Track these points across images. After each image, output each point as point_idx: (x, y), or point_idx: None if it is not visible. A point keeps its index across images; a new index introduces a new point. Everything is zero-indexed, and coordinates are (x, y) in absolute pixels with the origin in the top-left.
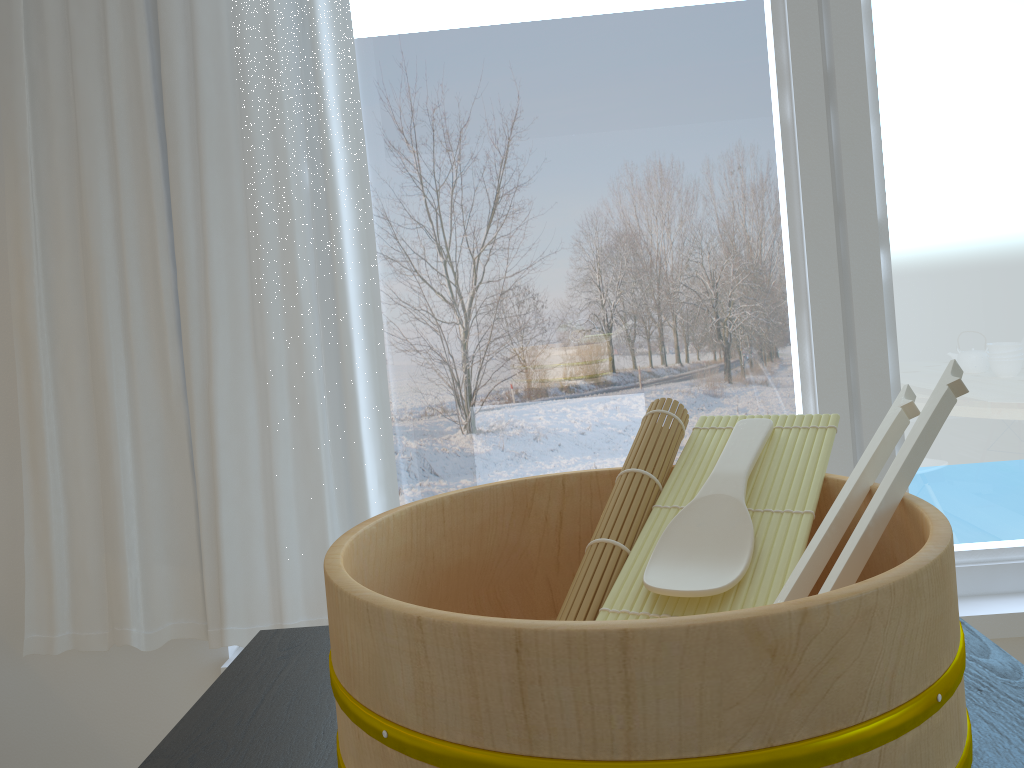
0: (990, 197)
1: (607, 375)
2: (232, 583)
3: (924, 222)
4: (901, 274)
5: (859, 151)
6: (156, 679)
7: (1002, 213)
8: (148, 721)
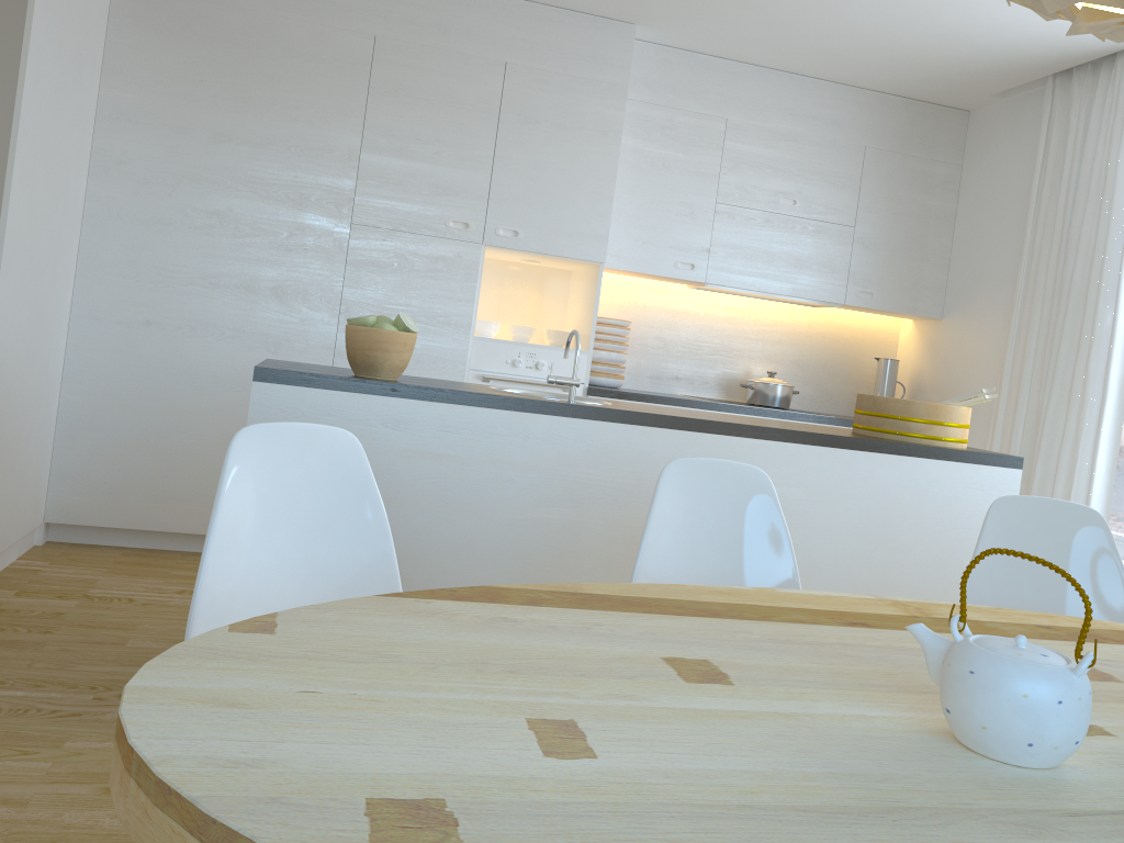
0: None
1: None
2: (1034, 494)
3: None
4: None
5: None
6: None
7: None
8: None
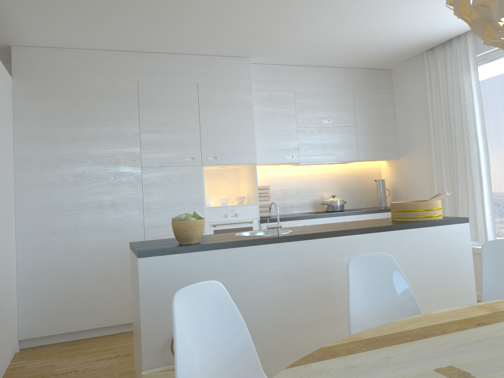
0: None
1: None
2: None
3: None
4: None
5: None
6: None
7: None
8: None
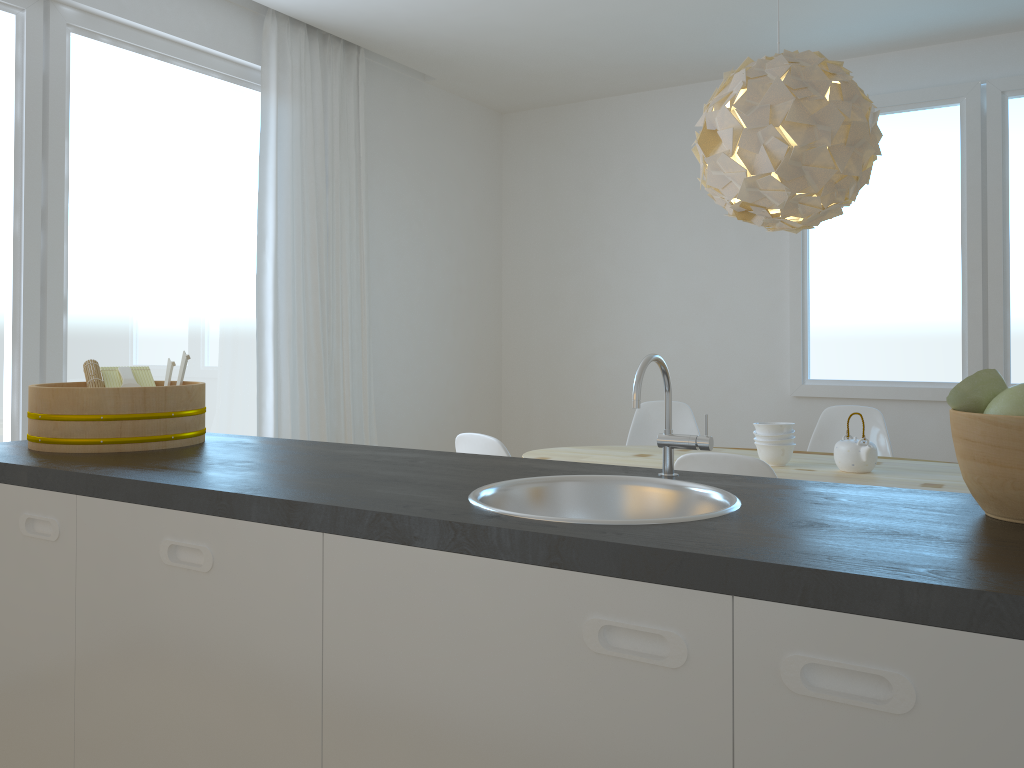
0: (119, 293)
1: None
2: None
3: (86, 302)
4: (72, 329)
5: (57, 258)
6: None
7: (124, 302)
8: None
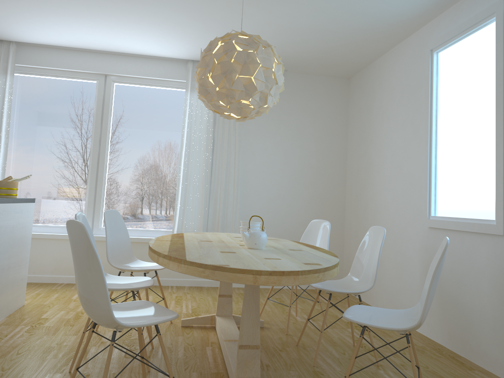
0: (127, 165)
1: (50, 187)
2: None
3: (114, 168)
4: (109, 176)
5: (103, 153)
6: None
7: (128, 168)
8: None
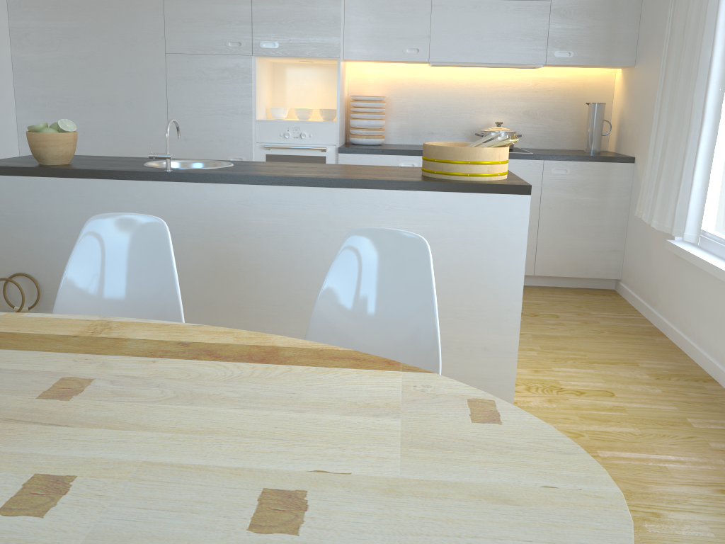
0: None
1: None
2: (657, 206)
3: None
4: None
5: None
6: (662, 240)
7: None
8: (658, 253)
